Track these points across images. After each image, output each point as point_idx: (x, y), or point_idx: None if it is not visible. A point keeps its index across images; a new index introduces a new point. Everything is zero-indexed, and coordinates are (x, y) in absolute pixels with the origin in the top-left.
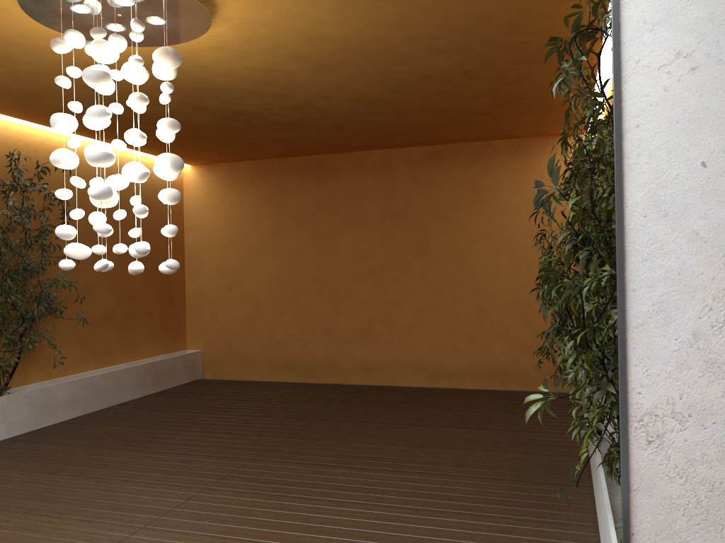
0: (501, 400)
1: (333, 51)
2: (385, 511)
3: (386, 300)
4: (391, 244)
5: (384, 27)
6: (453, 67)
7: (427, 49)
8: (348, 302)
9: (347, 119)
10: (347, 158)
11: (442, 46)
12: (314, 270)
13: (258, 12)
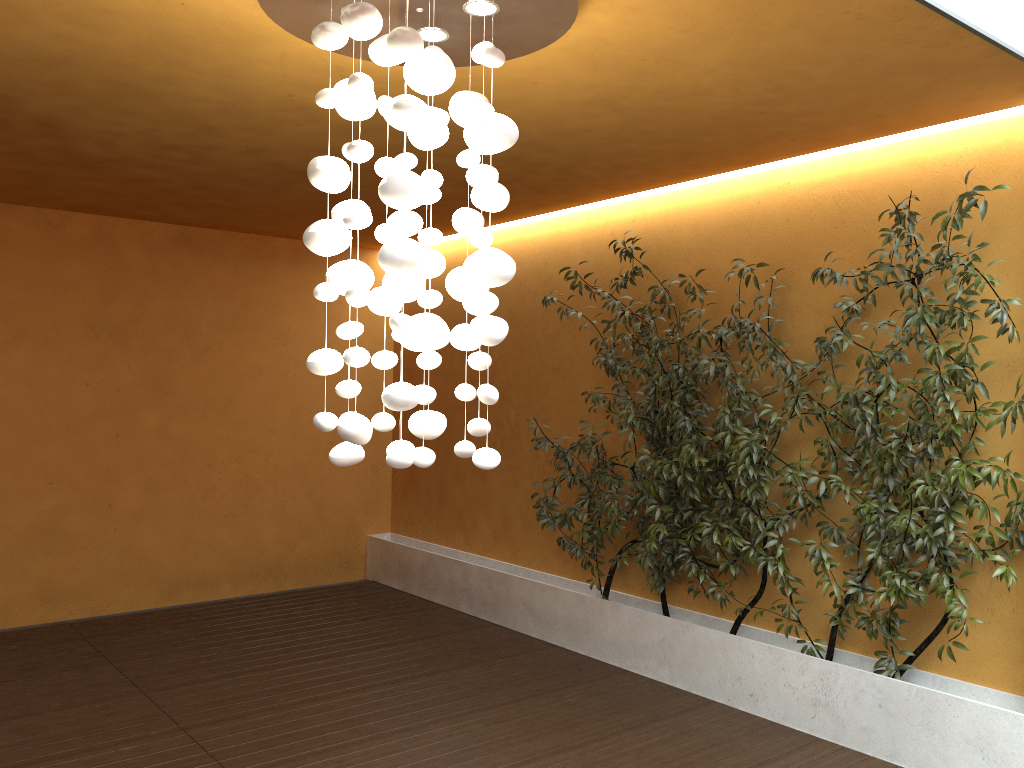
0: (315, 605)
1: None
2: (564, 759)
3: (95, 471)
4: (107, 377)
5: (546, 129)
6: None
7: (511, 155)
8: (18, 477)
9: (186, 177)
10: (27, 217)
11: (531, 157)
12: None
13: (507, 70)
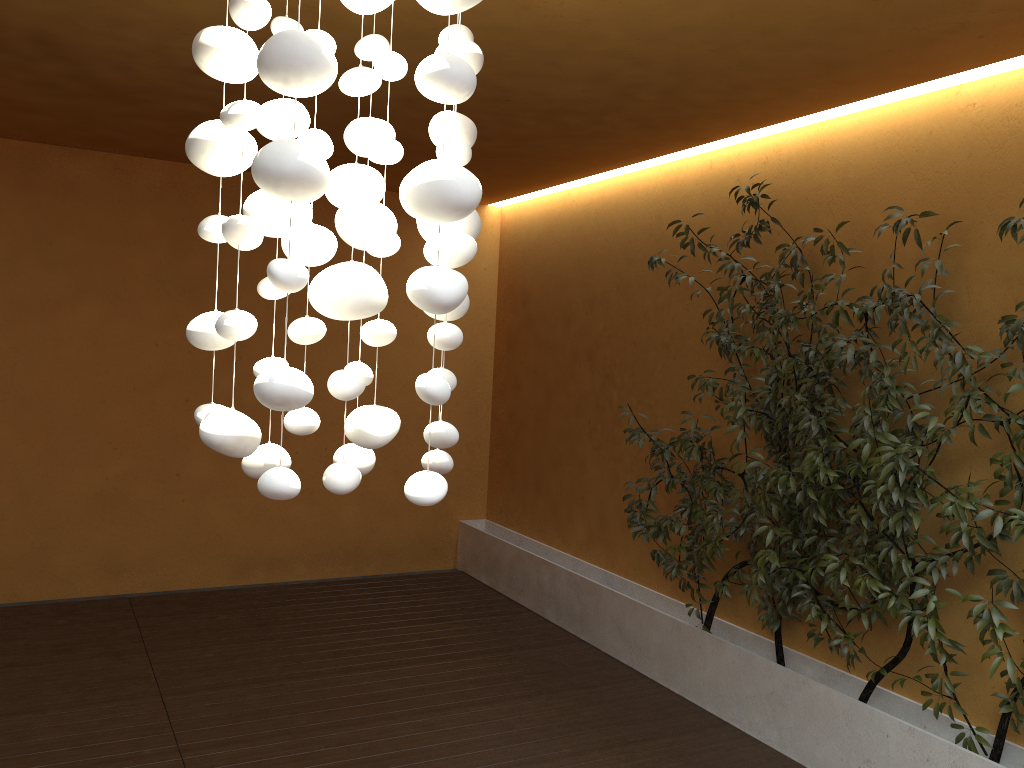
0: (389, 597)
1: (487, 25)
2: None
3: (163, 437)
4: (178, 338)
5: (629, 29)
6: (562, 101)
7: (595, 72)
8: (82, 441)
9: None
10: (96, 163)
11: (621, 75)
12: (4, 376)
13: None
